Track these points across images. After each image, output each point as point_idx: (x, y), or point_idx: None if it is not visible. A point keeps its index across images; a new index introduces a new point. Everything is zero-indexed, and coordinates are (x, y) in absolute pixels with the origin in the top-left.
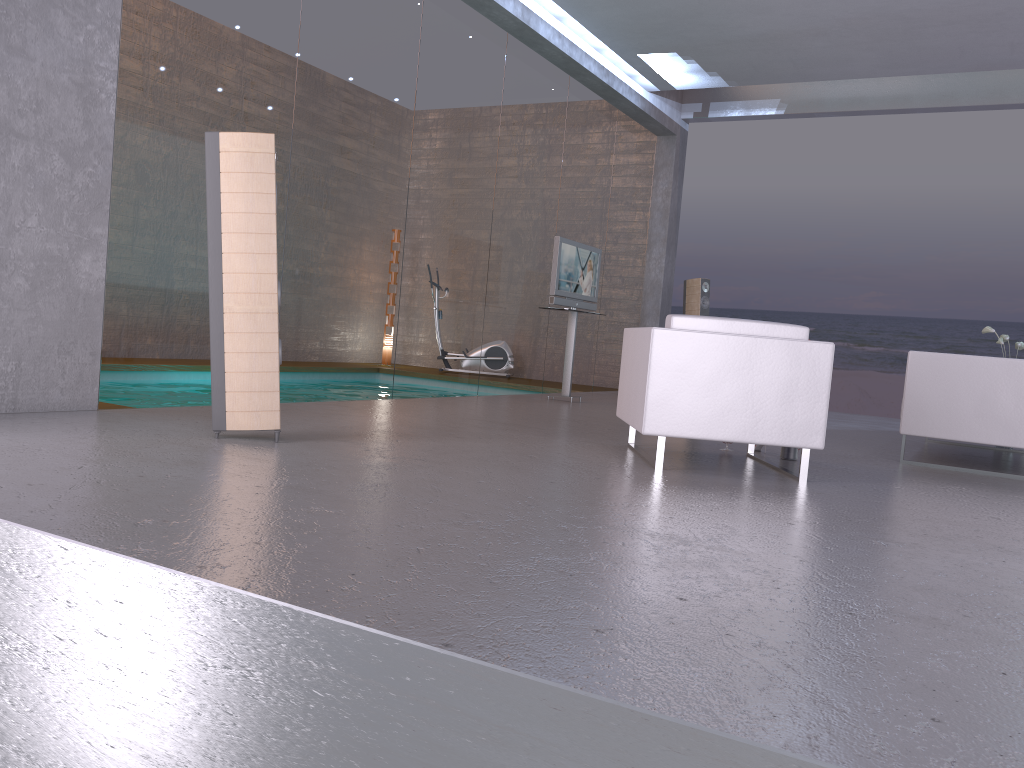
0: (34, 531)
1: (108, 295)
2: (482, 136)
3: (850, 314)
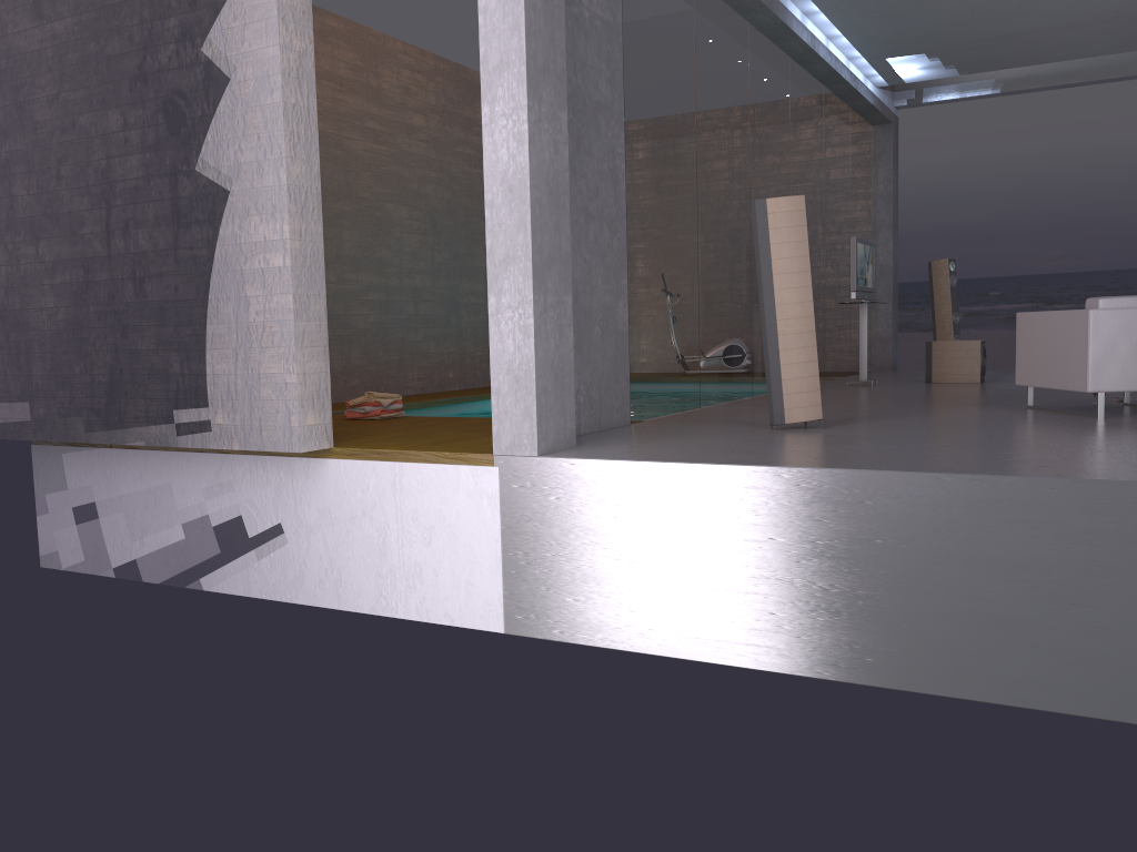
0: (916, 473)
1: (630, 332)
2: (782, 155)
3: (1036, 274)
